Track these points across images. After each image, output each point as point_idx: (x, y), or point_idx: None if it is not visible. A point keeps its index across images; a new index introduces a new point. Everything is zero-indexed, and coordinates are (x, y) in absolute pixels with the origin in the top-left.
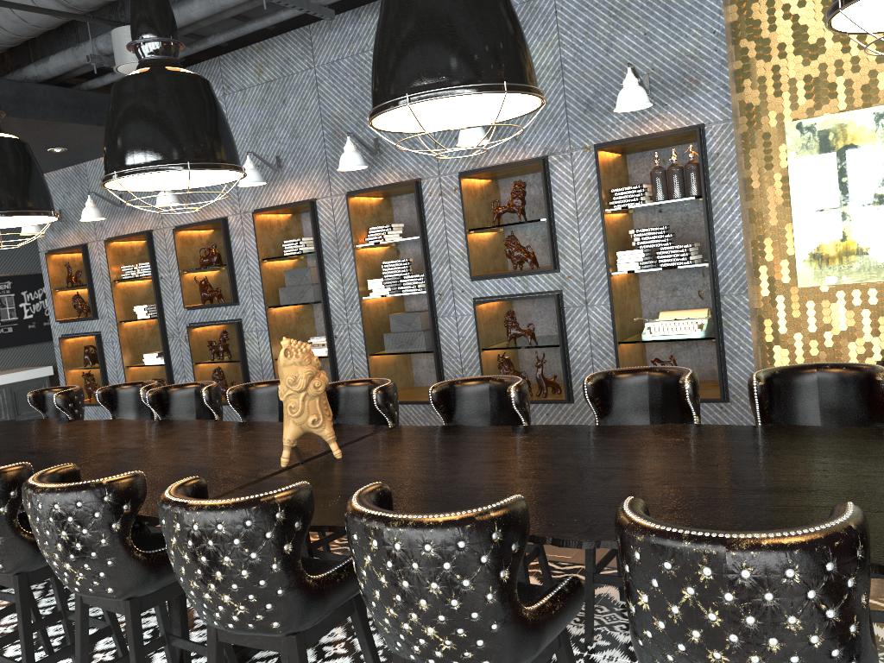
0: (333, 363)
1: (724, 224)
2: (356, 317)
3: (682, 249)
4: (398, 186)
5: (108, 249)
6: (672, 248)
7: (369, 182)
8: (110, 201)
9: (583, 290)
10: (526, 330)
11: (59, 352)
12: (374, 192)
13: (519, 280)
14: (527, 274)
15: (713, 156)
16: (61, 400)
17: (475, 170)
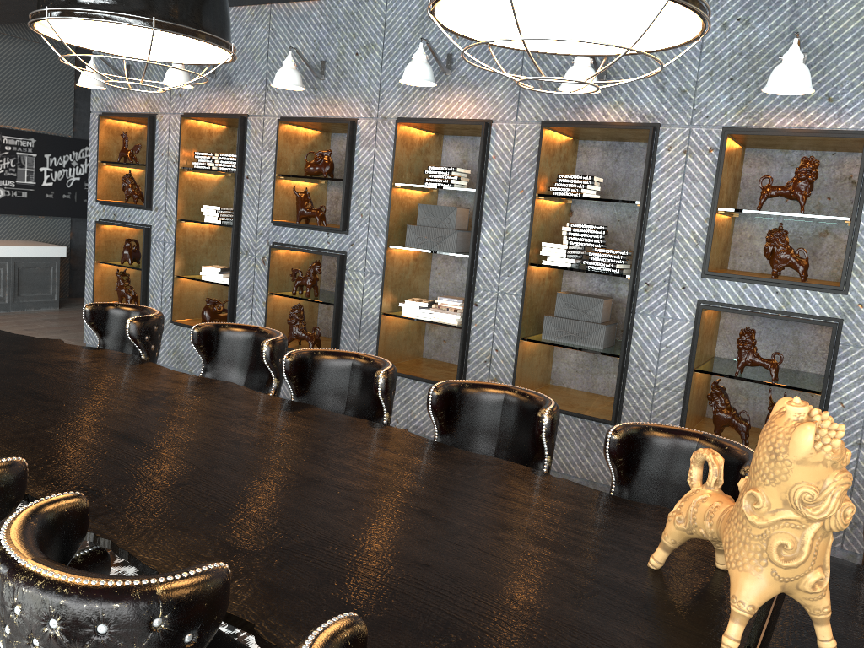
0: (465, 336)
1: None
2: (512, 286)
3: None
4: (625, 127)
5: (183, 126)
6: None
7: (579, 114)
8: (202, 67)
9: None
10: (769, 359)
11: (92, 239)
12: (579, 129)
13: (777, 292)
14: (794, 286)
15: None
16: (137, 329)
17: (750, 129)
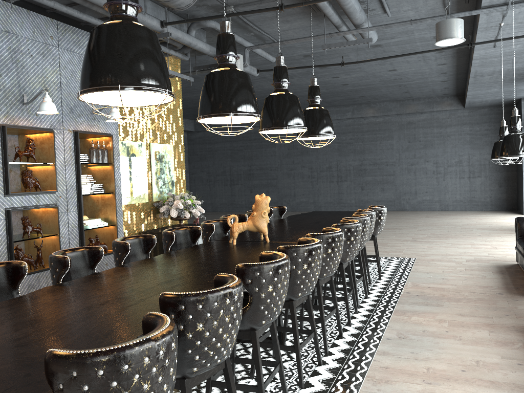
0: None
1: (116, 176)
2: None
3: (100, 185)
4: None
5: None
6: (96, 185)
7: None
8: None
9: (66, 203)
10: (37, 227)
11: None
12: None
13: (34, 197)
14: (39, 193)
15: (113, 148)
16: None
17: (11, 125)
